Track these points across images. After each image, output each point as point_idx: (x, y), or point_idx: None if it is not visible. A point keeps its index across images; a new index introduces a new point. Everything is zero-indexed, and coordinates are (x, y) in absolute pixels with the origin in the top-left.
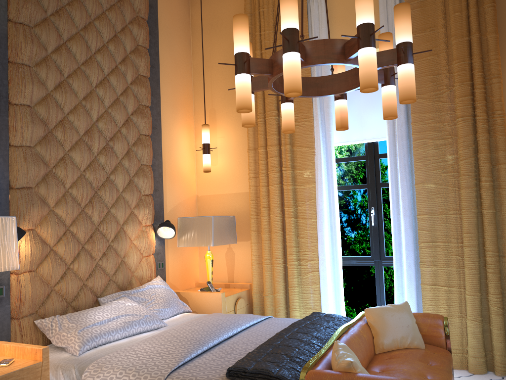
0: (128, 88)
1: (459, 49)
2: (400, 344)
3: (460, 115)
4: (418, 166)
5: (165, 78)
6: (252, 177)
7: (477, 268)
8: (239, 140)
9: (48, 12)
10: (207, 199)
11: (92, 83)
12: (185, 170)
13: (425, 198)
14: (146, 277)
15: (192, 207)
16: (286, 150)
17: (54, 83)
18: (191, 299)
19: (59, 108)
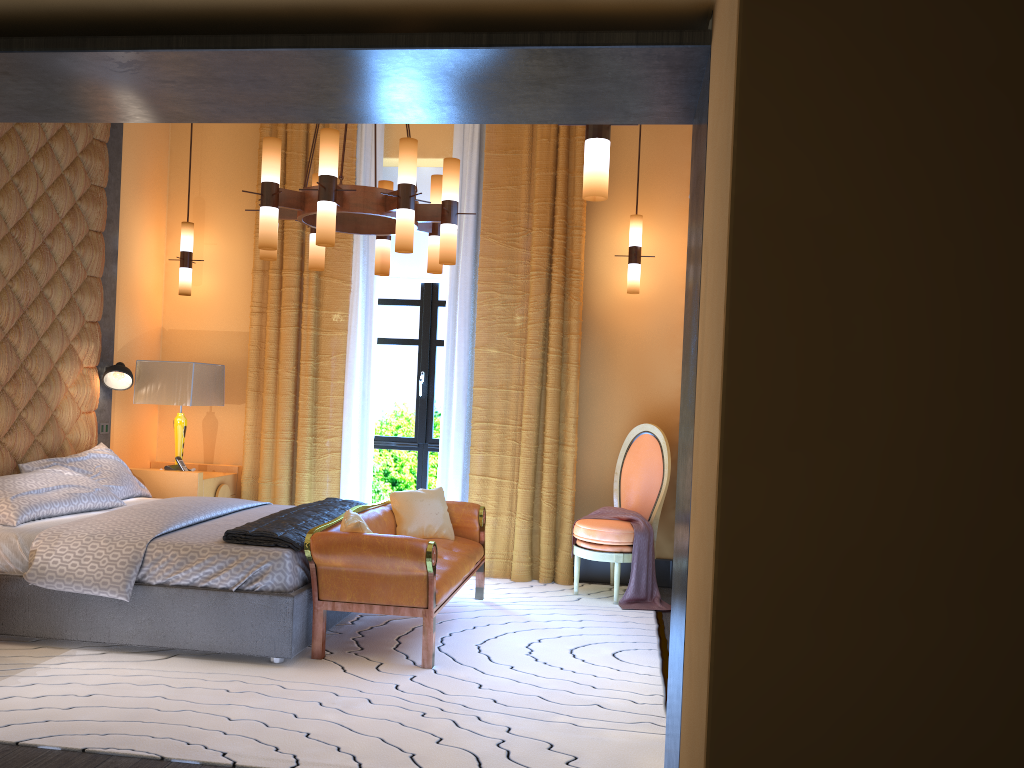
0: (77, 160)
1: (542, 185)
2: (426, 532)
3: (535, 267)
4: (481, 325)
5: (130, 142)
6: (257, 312)
7: (532, 456)
8: (239, 253)
9: None
10: (179, 335)
11: (29, 152)
12: (147, 288)
13: (485, 366)
14: (84, 443)
15: (155, 345)
16: (310, 279)
17: None
18: (150, 480)
19: None
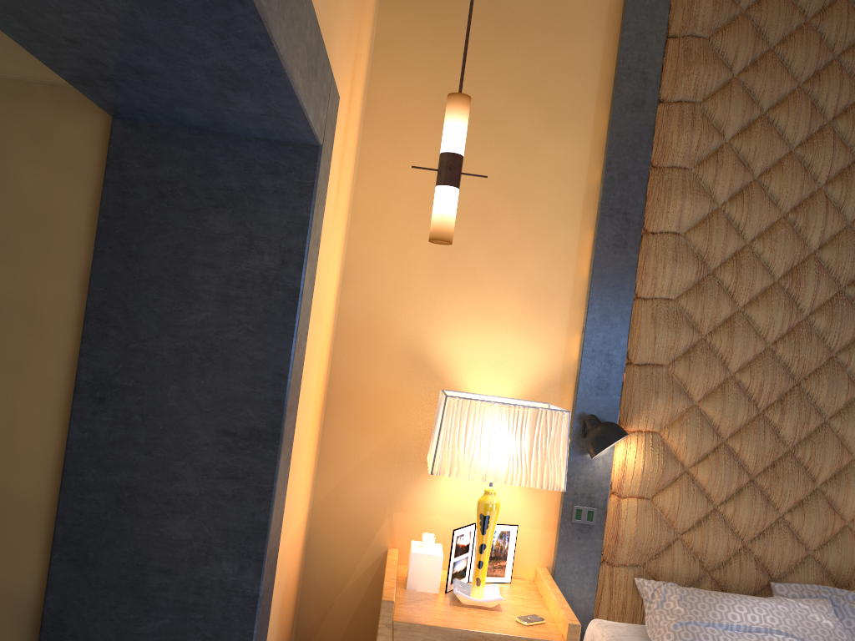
0: None
1: None
2: None
3: None
4: None
5: None
6: None
7: None
8: None
9: (734, 68)
10: None
11: (817, 178)
12: None
13: None
14: None
15: None
16: None
17: (728, 189)
18: None
19: (731, 232)
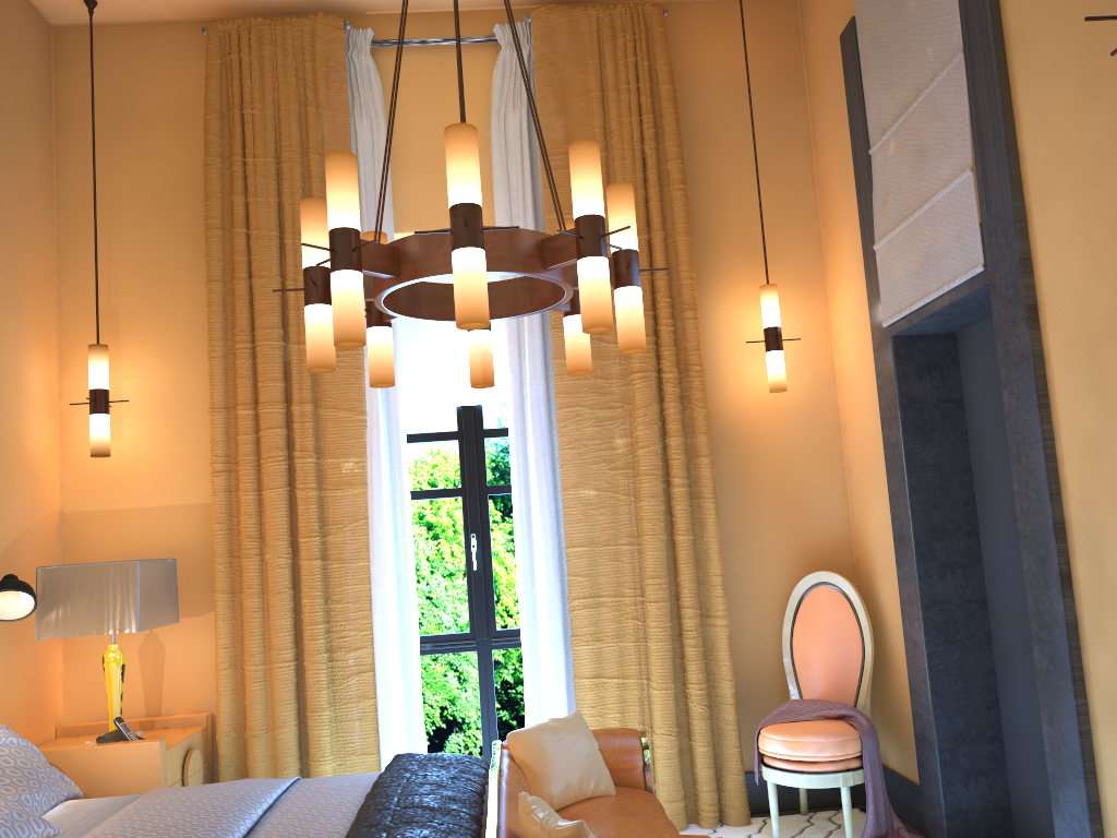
0: None
1: None
2: (580, 791)
3: (639, 367)
4: (568, 457)
5: (0, 226)
6: (222, 472)
7: (669, 639)
8: (181, 386)
9: None
10: (91, 520)
11: None
12: (37, 452)
13: (580, 515)
14: None
15: (52, 540)
16: (304, 414)
17: None
18: (74, 766)
19: None
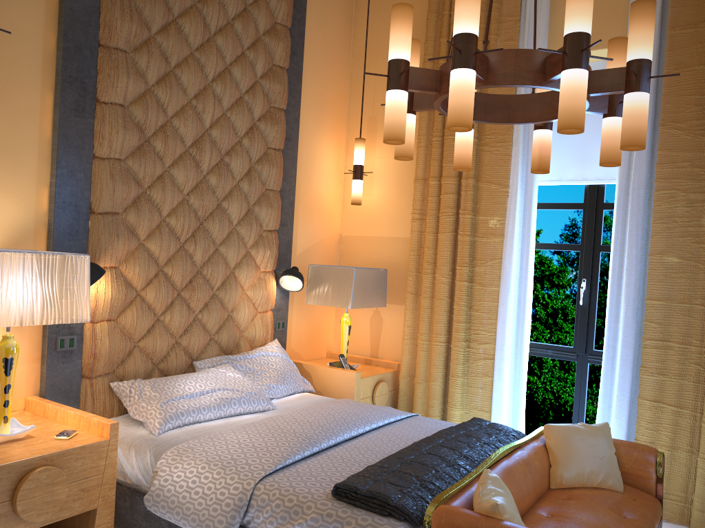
0: (256, 84)
1: None
2: (587, 480)
3: None
4: (658, 230)
5: (311, 69)
6: (417, 219)
7: None
8: (405, 164)
9: None
10: (353, 241)
11: (207, 76)
12: (326, 200)
13: (661, 276)
14: (259, 339)
15: (333, 250)
16: (467, 185)
17: (157, 75)
18: (316, 375)
19: (160, 109)
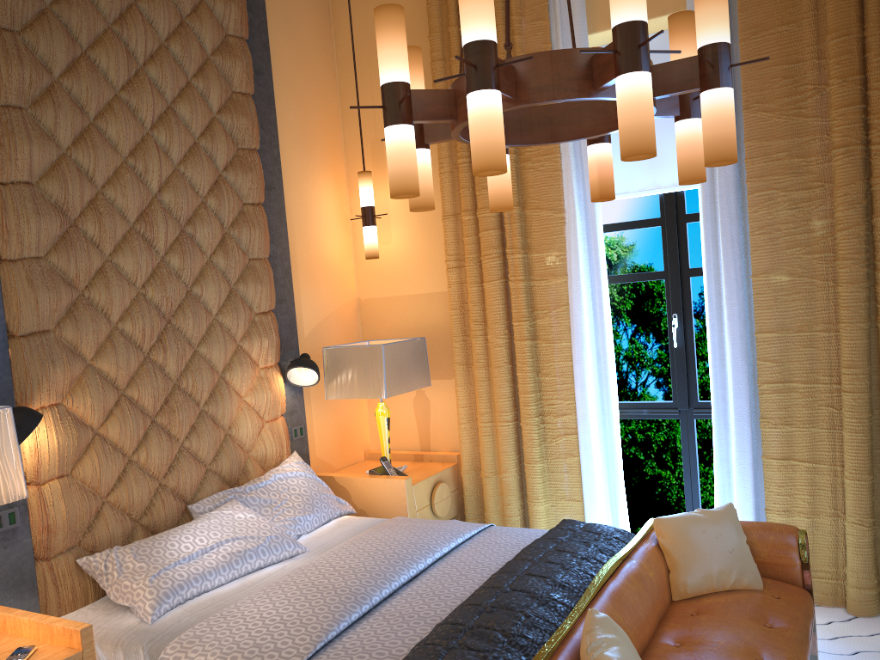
0: (214, 122)
1: (840, 11)
2: (717, 583)
3: (840, 142)
4: (758, 243)
5: (285, 90)
6: (453, 268)
7: (866, 431)
8: None
9: None
10: (376, 305)
11: (144, 123)
12: (333, 257)
13: (770, 301)
14: (272, 457)
15: (351, 320)
16: (512, 216)
17: (71, 133)
18: (354, 489)
19: (84, 179)
